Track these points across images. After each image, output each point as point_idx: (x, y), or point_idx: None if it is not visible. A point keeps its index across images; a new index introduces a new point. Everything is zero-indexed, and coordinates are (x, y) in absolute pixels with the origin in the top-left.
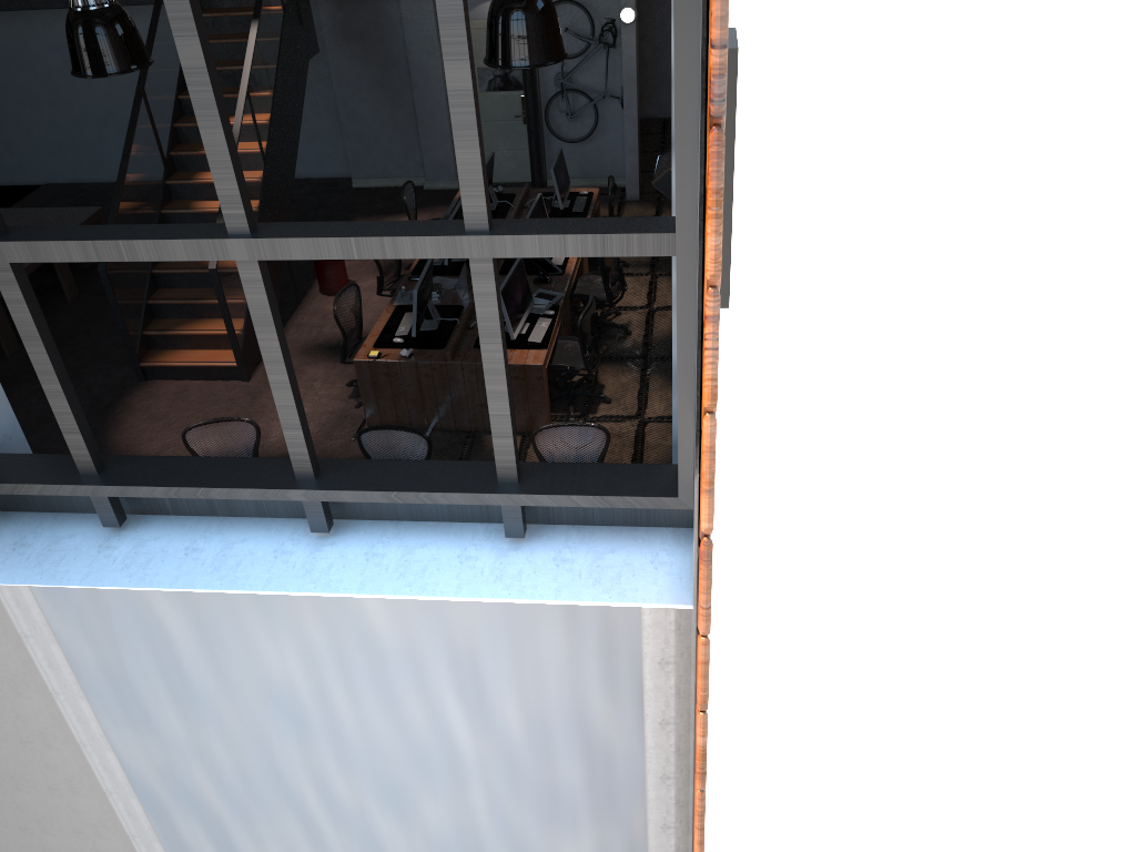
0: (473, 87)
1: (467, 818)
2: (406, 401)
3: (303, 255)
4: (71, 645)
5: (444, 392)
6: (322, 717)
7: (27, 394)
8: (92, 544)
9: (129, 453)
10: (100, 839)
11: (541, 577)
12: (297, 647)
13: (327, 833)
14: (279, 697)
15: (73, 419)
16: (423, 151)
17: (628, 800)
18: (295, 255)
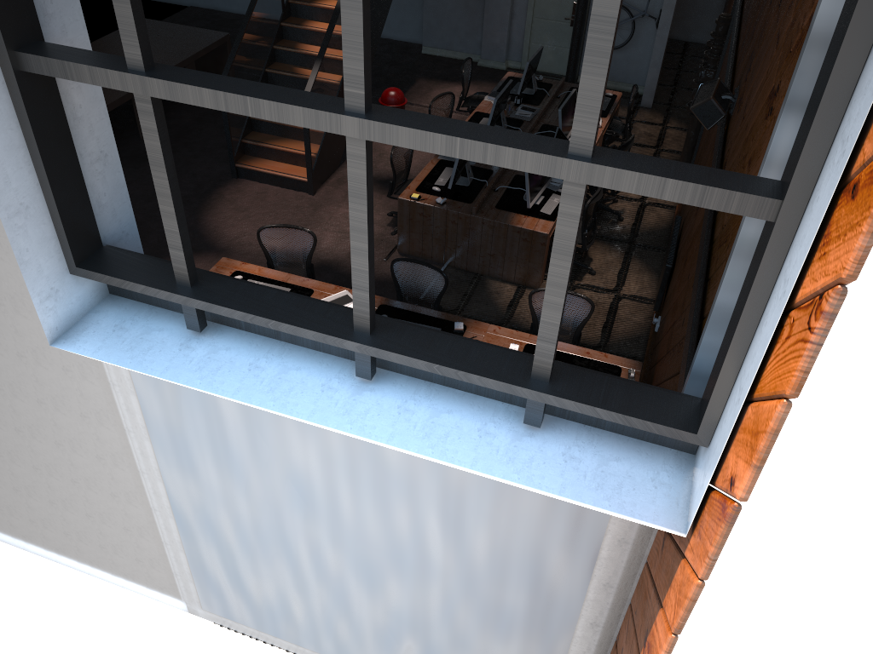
0: (618, 15)
1: (422, 605)
2: (432, 238)
3: (408, 144)
4: (146, 399)
5: (463, 238)
6: (326, 503)
7: (149, 170)
8: (176, 341)
9: (215, 233)
10: (141, 538)
11: (549, 469)
12: (319, 447)
13: (310, 584)
14: (296, 479)
15: (179, 239)
16: (483, 34)
17: (558, 631)
18: (401, 143)
